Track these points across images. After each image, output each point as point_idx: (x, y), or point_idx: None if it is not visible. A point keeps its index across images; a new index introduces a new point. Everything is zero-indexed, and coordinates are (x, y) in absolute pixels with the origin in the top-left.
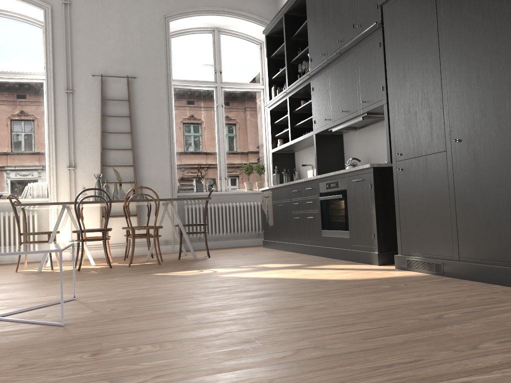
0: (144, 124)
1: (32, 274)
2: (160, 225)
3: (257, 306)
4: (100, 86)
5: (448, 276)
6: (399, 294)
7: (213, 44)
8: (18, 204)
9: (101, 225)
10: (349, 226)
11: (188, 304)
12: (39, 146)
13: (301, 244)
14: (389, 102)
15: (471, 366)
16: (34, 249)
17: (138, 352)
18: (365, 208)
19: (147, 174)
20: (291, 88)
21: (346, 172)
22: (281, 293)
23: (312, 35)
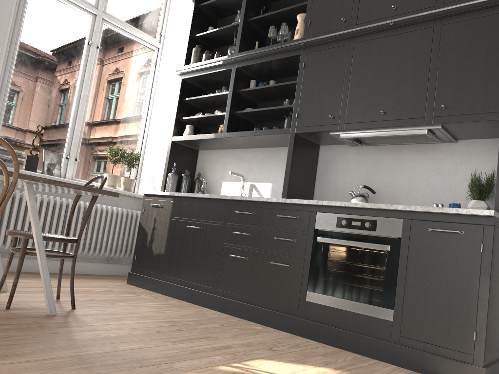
0: None
1: None
2: None
3: None
4: None
5: None
6: None
7: None
8: None
9: None
10: (397, 302)
11: None
12: None
13: (239, 301)
14: None
15: None
16: None
17: None
18: (456, 281)
19: None
20: (249, 55)
21: (409, 210)
22: None
23: None
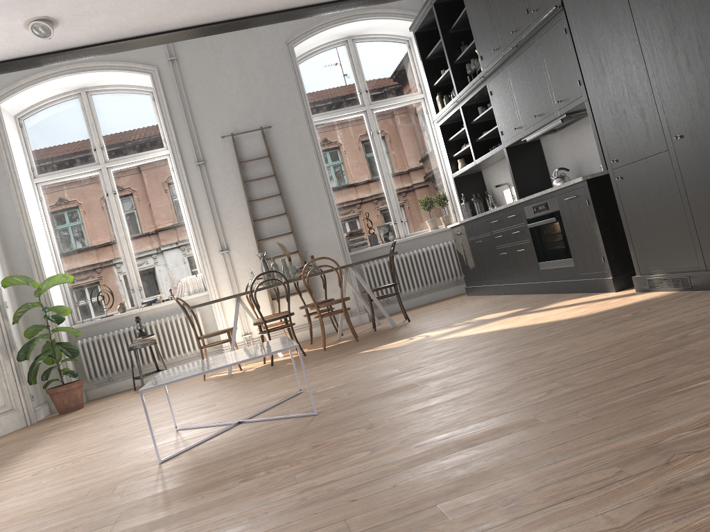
0: (293, 180)
1: (225, 379)
2: (344, 295)
3: (494, 362)
4: (233, 147)
5: (698, 289)
6: (642, 322)
7: (350, 58)
8: (192, 307)
9: (272, 310)
10: (571, 253)
11: (423, 374)
12: (180, 233)
13: (516, 283)
14: (591, 102)
15: (709, 372)
16: (270, 349)
17: (407, 419)
18: (586, 228)
19: (310, 238)
20: (462, 95)
21: (554, 190)
22: (513, 345)
23: (476, 27)
